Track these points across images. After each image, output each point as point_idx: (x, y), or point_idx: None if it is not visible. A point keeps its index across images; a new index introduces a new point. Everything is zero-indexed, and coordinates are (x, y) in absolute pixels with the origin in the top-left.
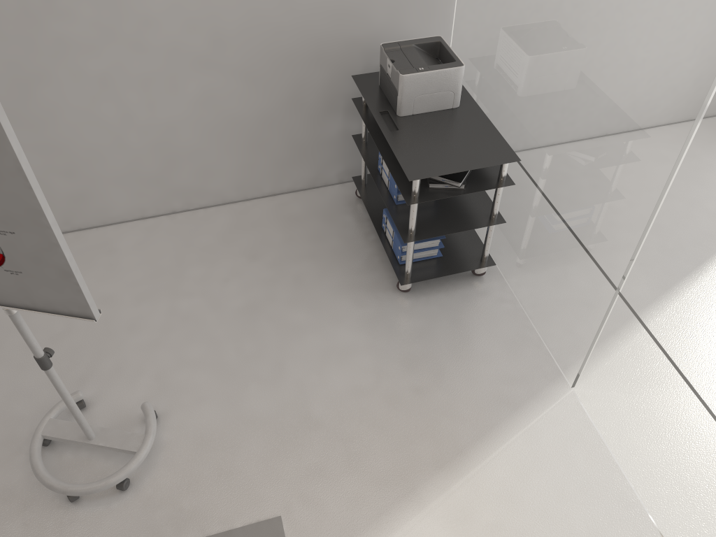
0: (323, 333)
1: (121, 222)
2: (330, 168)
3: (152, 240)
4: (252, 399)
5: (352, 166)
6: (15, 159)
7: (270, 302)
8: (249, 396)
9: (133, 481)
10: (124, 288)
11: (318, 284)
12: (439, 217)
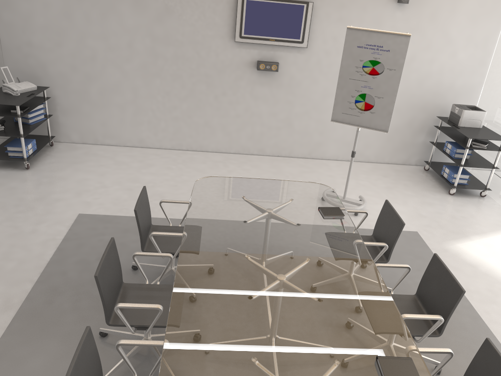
0: (420, 198)
1: (328, 159)
2: (413, 157)
3: (342, 166)
4: (396, 207)
5: (422, 158)
6: (401, 73)
7: (395, 187)
8: (395, 206)
9: (358, 214)
10: (336, 174)
11: (414, 187)
12: (471, 163)
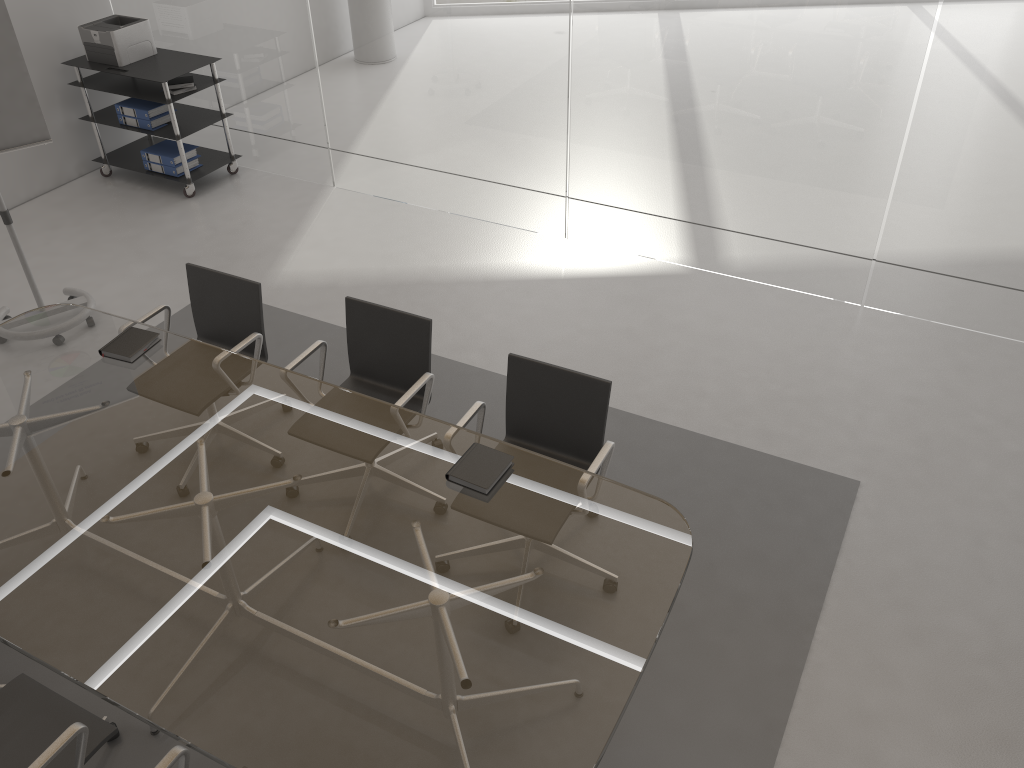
0: (155, 231)
1: None
2: (68, 163)
3: None
4: (138, 269)
5: (84, 157)
6: (5, 8)
7: (97, 237)
8: (134, 269)
9: None
10: None
11: (124, 217)
12: (188, 125)
